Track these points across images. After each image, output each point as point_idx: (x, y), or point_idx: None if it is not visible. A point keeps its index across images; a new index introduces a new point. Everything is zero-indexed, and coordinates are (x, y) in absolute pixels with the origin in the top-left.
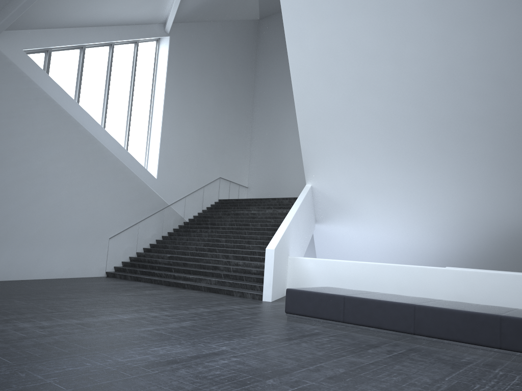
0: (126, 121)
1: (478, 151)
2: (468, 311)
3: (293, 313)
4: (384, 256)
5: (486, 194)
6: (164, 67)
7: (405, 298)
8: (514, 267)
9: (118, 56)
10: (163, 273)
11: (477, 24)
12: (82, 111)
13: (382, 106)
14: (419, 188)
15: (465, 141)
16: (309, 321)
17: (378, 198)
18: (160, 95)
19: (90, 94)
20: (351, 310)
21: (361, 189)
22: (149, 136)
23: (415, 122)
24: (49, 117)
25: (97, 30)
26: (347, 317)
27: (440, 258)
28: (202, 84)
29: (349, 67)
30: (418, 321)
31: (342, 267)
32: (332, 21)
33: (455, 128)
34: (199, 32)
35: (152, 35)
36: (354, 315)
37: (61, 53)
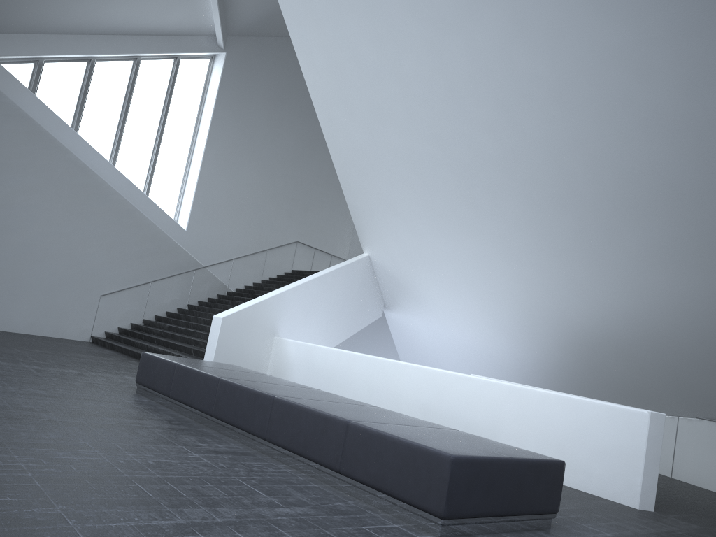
0: (151, 155)
1: (511, 211)
2: (255, 389)
3: (140, 383)
4: (462, 363)
5: (537, 277)
6: (214, 91)
7: (264, 379)
8: (597, 391)
9: (147, 74)
10: (139, 343)
11: (460, 25)
12: (74, 136)
13: (403, 143)
14: (469, 263)
15: (495, 195)
16: (150, 394)
17: (435, 277)
18: (205, 126)
19: (98, 117)
20: (177, 382)
21: (415, 263)
22: (185, 177)
23: (439, 167)
24: (23, 139)
25: (108, 40)
26: (172, 391)
27: (518, 371)
28: (276, 117)
29: (360, 89)
30: (217, 399)
31: (320, 354)
32: (328, 25)
33: (479, 175)
34: (278, 50)
35: (197, 49)
36: (178, 388)
37: (60, 65)
